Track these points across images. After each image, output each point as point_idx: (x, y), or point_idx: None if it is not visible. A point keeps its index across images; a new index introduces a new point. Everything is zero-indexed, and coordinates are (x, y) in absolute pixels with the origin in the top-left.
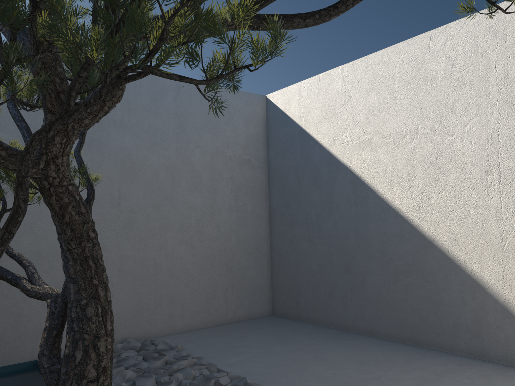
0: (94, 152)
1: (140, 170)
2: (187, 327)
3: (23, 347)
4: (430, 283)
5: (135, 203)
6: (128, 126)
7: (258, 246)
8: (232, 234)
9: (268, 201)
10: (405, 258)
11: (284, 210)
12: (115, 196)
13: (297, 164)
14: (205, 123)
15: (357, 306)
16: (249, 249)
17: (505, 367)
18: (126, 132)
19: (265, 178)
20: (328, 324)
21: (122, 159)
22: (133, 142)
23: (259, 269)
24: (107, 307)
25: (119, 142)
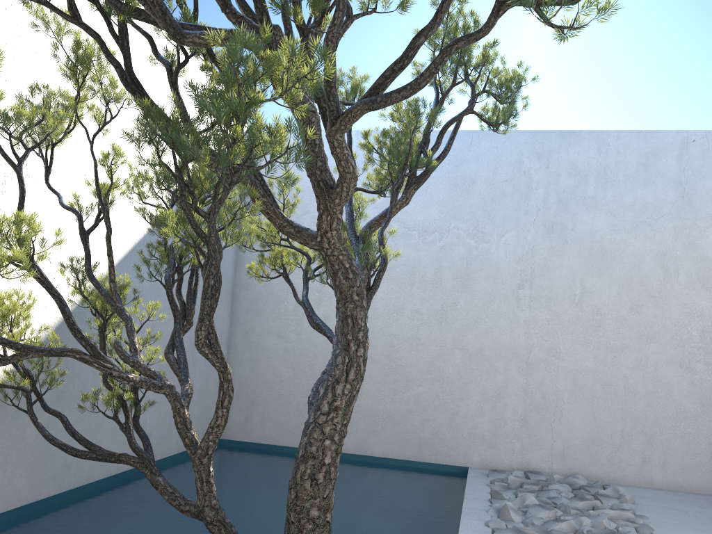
0: (554, 238)
1: (614, 259)
2: (671, 485)
3: (456, 449)
4: None
5: (603, 302)
6: (602, 204)
7: None
8: None
9: None
10: None
11: None
12: (576, 292)
13: None
14: None
15: None
16: None
17: None
18: (599, 212)
19: None
20: None
21: (591, 245)
22: (607, 224)
23: None
24: (355, 360)
25: (588, 224)
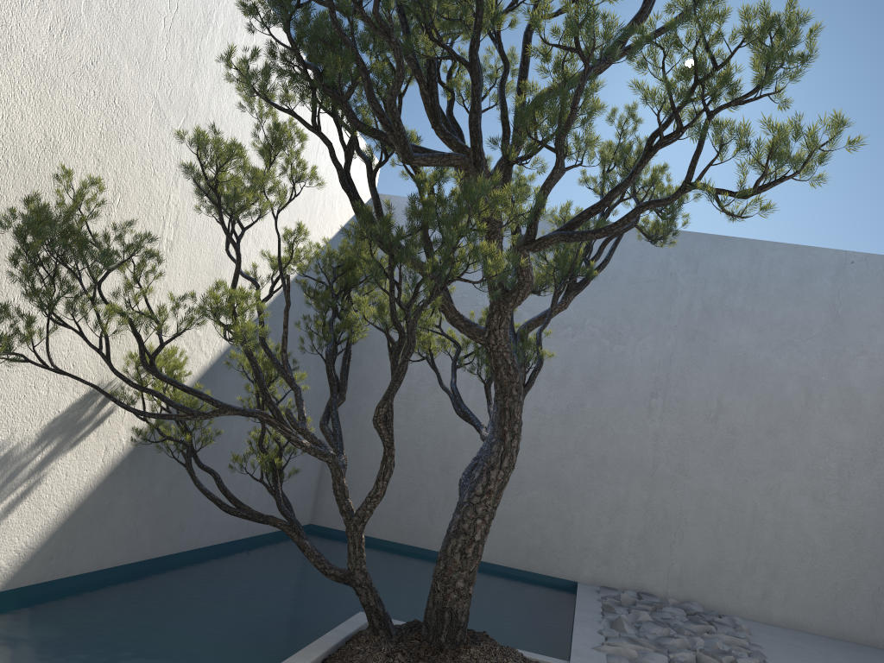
0: (695, 348)
1: (755, 378)
2: (791, 623)
3: (566, 561)
4: None
5: (740, 422)
6: (749, 317)
7: None
8: None
9: None
10: None
11: None
12: (712, 408)
13: None
14: None
15: None
16: None
17: None
18: (745, 325)
19: None
20: None
21: (733, 360)
22: (753, 339)
23: None
24: (509, 450)
25: (732, 337)
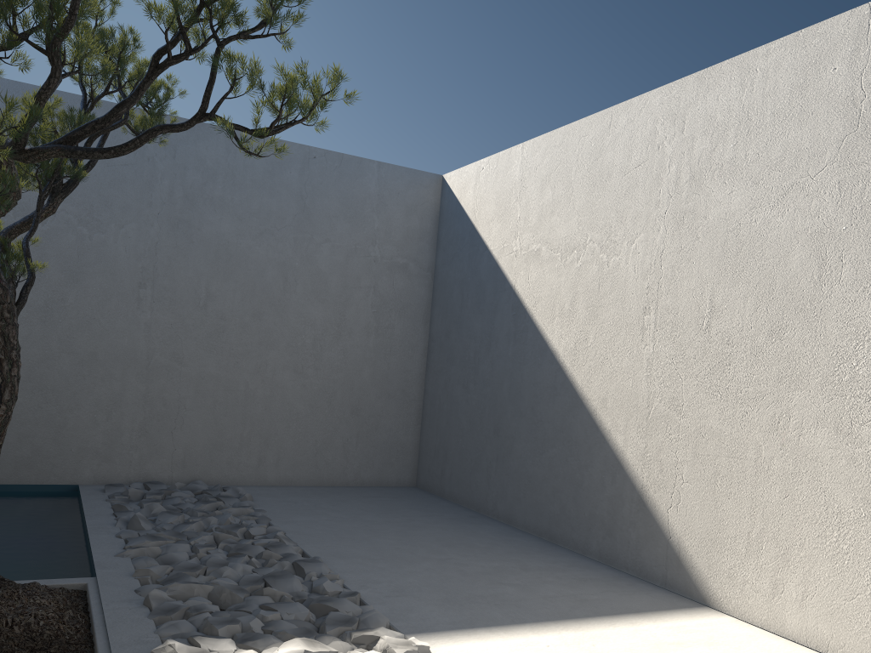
0: (180, 236)
1: (239, 265)
2: (283, 481)
3: (63, 466)
4: (574, 457)
5: (228, 308)
6: (230, 207)
7: (404, 386)
8: (366, 365)
9: (429, 325)
10: (554, 419)
11: (443, 340)
12: (201, 296)
13: (463, 277)
14: (343, 209)
15: (500, 482)
16: (389, 389)
17: (626, 577)
18: (226, 214)
19: (428, 292)
20: (469, 505)
21: (217, 248)
22: (234, 228)
23: (402, 420)
24: (10, 380)
25: (216, 226)
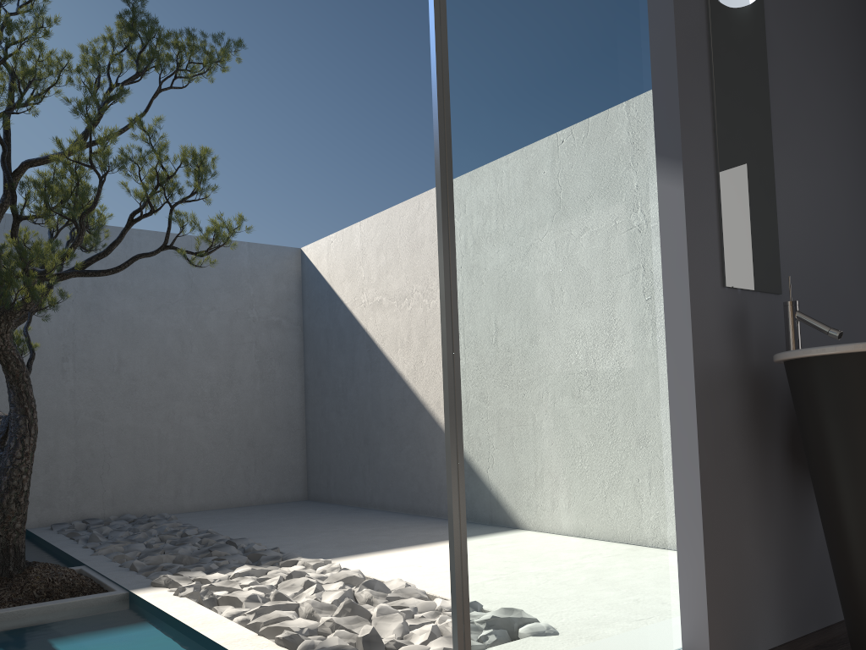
0: (93, 317)
1: (143, 335)
2: (198, 507)
3: None
4: (423, 448)
5: (138, 370)
6: (131, 289)
7: (289, 419)
8: (256, 405)
9: (303, 368)
10: (406, 423)
11: (317, 378)
12: (115, 363)
13: (327, 326)
14: (223, 282)
15: (373, 479)
16: (277, 422)
17: None
18: (129, 296)
19: (299, 341)
20: (352, 503)
21: (124, 323)
22: (136, 306)
23: (290, 446)
24: (33, 421)
25: (121, 306)
